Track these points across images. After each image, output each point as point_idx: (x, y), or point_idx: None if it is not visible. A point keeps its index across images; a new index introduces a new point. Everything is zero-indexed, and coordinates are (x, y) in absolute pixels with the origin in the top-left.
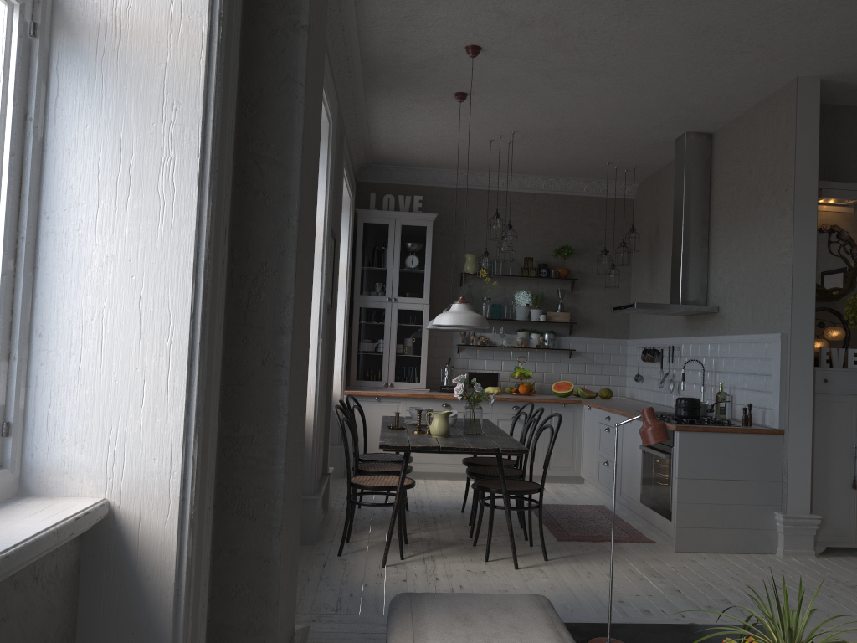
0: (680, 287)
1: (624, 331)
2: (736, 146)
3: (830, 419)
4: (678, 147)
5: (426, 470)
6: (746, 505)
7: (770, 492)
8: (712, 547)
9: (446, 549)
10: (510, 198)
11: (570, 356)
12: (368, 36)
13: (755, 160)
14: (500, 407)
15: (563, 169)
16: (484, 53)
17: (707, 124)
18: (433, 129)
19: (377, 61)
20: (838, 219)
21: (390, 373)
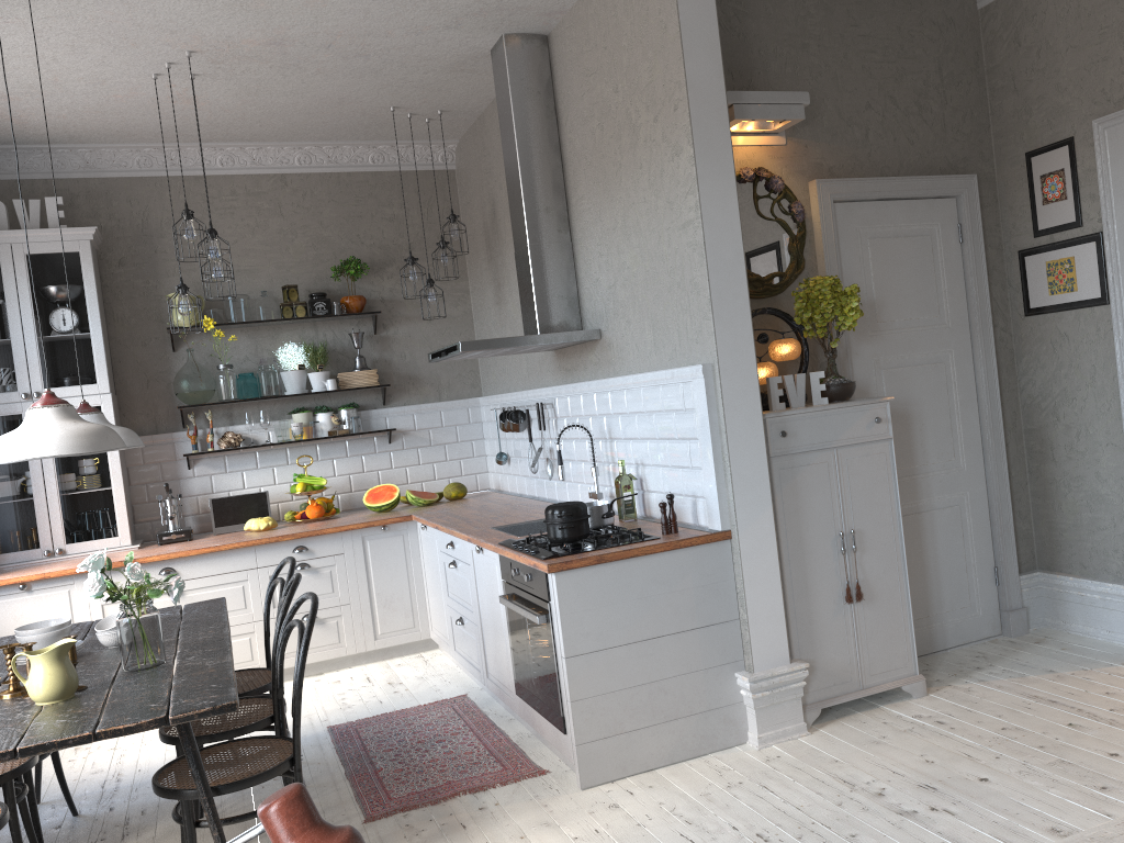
0: (535, 304)
1: (473, 385)
2: (588, 47)
3: (800, 497)
4: (496, 64)
5: None
6: (688, 674)
7: (724, 642)
8: (643, 761)
9: None
10: (240, 186)
11: (390, 439)
12: None
13: (619, 66)
14: (272, 553)
15: (321, 126)
16: None
17: (535, 15)
18: (20, 57)
19: None
20: (764, 158)
21: (55, 531)
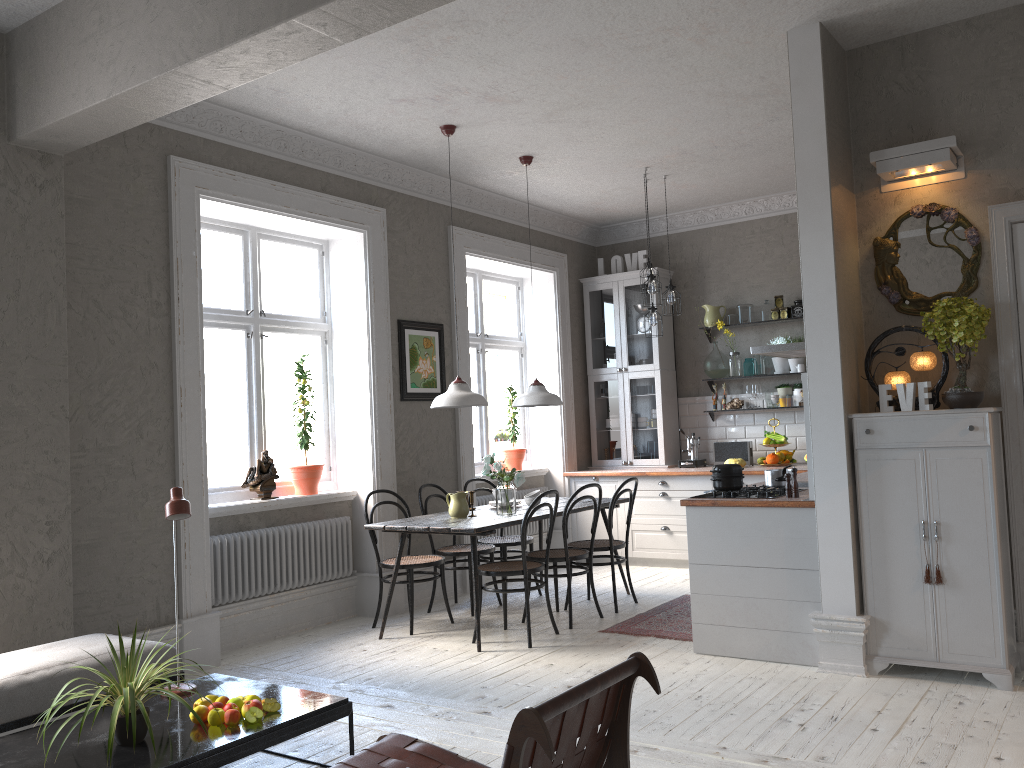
0: None
1: None
2: None
3: (883, 485)
4: None
5: (649, 556)
6: (775, 600)
7: (806, 584)
8: (737, 650)
9: (471, 630)
10: (756, 227)
11: None
12: (367, 147)
13: None
14: None
15: (789, 181)
16: (464, 126)
17: None
18: (575, 187)
19: (413, 159)
20: (940, 193)
21: (628, 450)
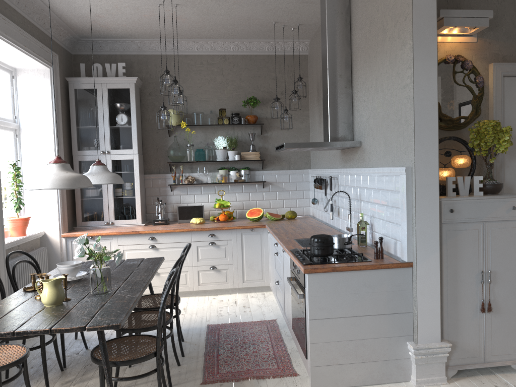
0: (329, 126)
1: (306, 163)
2: None
3: (458, 248)
4: None
5: None
6: (378, 338)
7: (402, 324)
8: (347, 381)
9: None
10: (204, 60)
11: (263, 186)
12: None
13: None
14: (198, 236)
15: (241, 31)
16: None
17: None
18: None
19: None
20: (462, 49)
21: (110, 214)
